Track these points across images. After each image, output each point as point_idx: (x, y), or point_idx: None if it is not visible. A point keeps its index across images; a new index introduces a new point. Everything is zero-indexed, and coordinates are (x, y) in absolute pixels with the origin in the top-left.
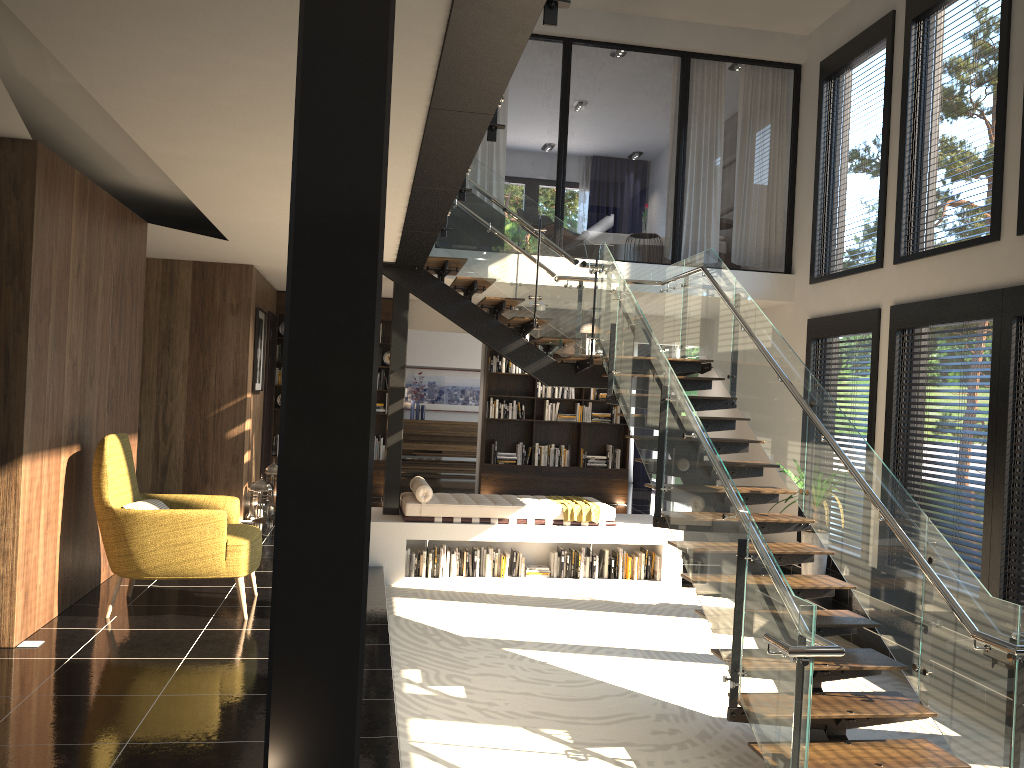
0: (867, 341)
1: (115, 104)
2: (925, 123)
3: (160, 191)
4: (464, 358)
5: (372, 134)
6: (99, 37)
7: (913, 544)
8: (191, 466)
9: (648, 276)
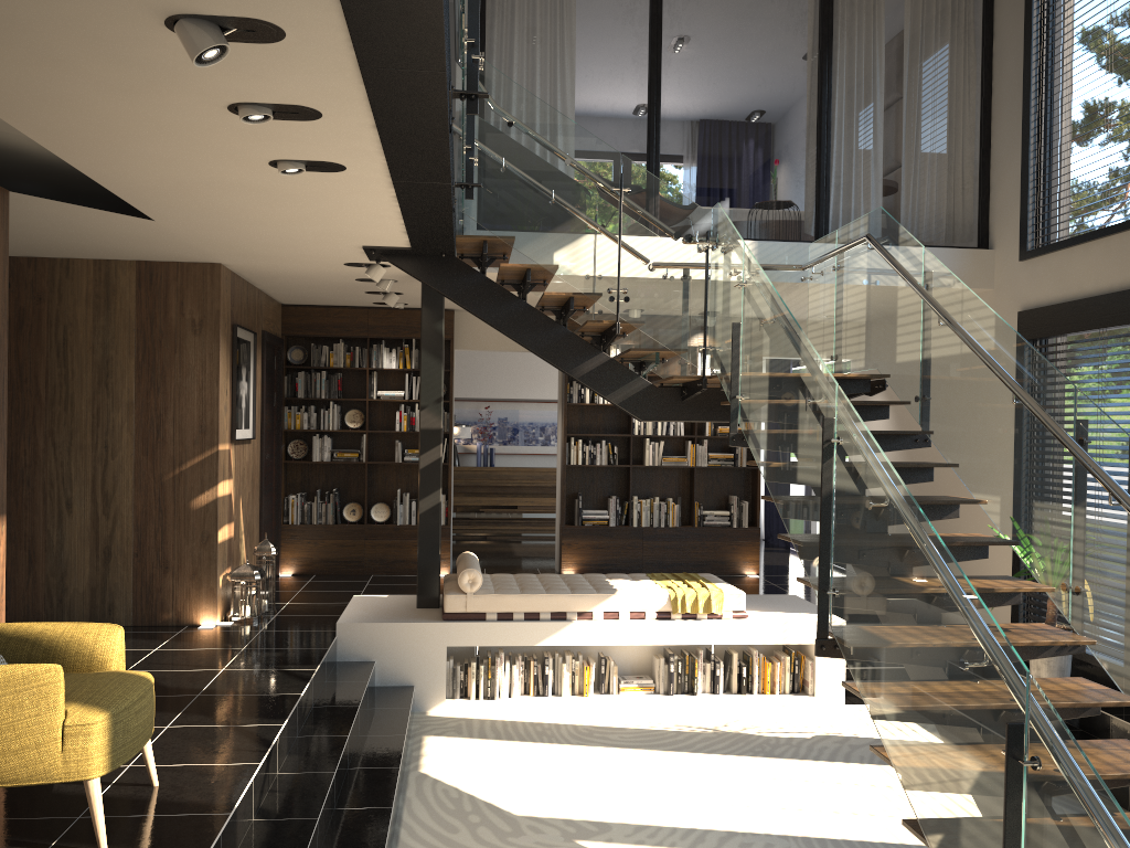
0: (1117, 339)
1: None
2: None
3: (39, 146)
4: (542, 386)
5: None
6: None
7: None
8: (144, 549)
9: (783, 259)
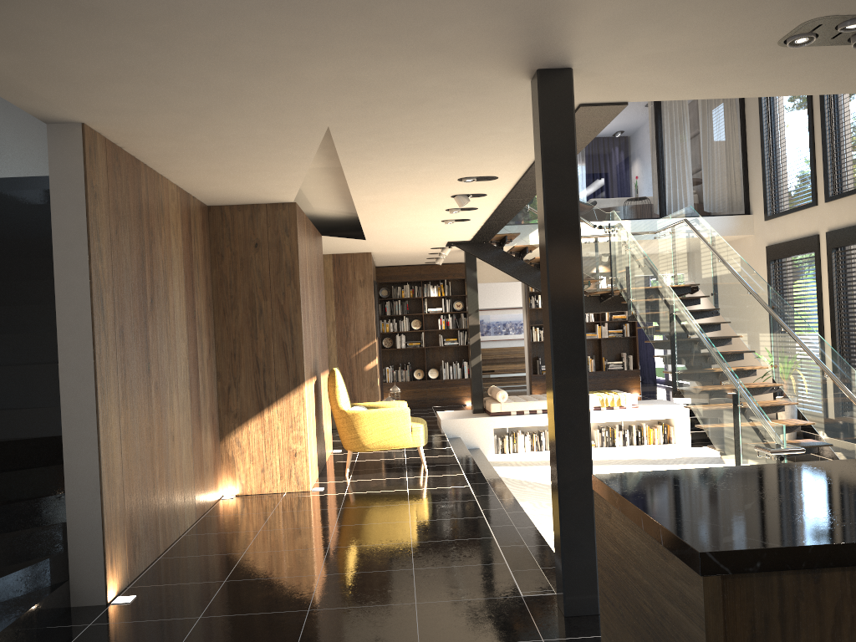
0: (812, 258)
1: (355, 182)
2: (838, 100)
3: (323, 214)
4: (503, 300)
5: (574, 218)
6: (372, 157)
7: (848, 389)
8: None
9: (644, 228)
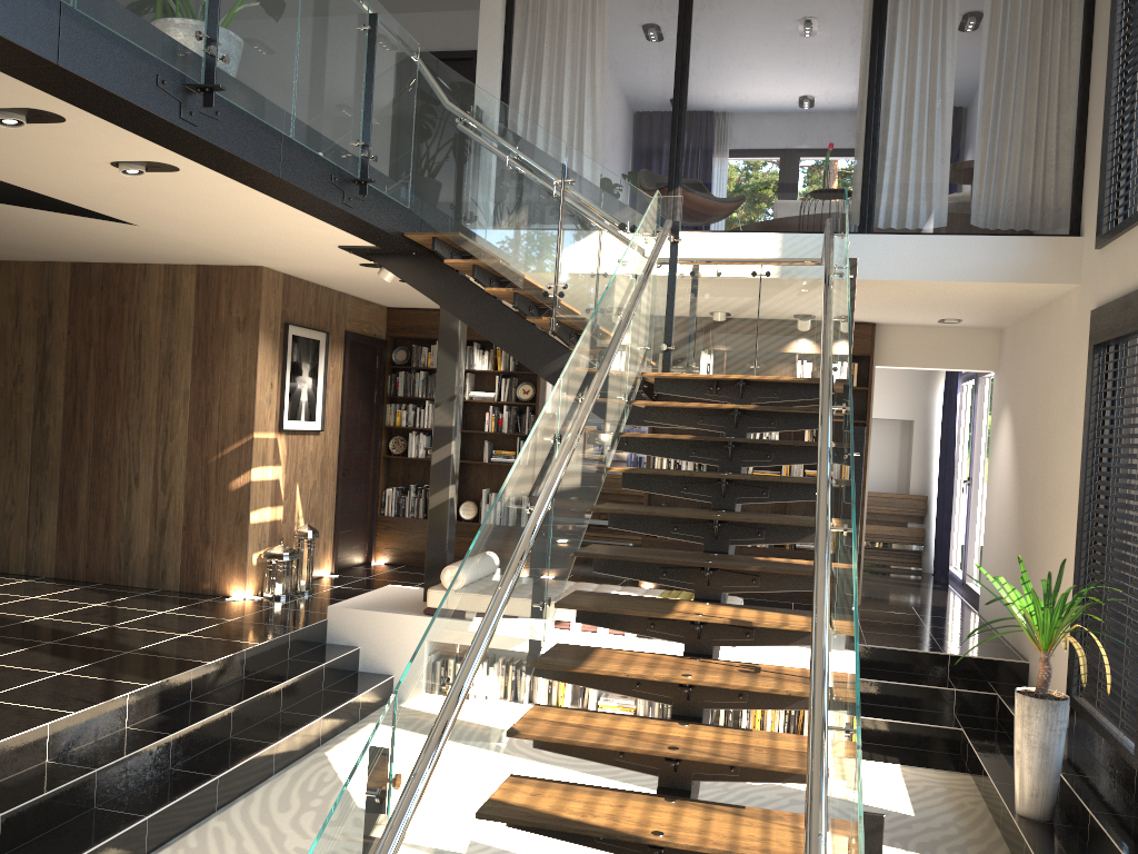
0: None
1: None
2: None
3: None
4: None
5: None
6: None
7: (823, 812)
8: (191, 524)
9: (804, 252)
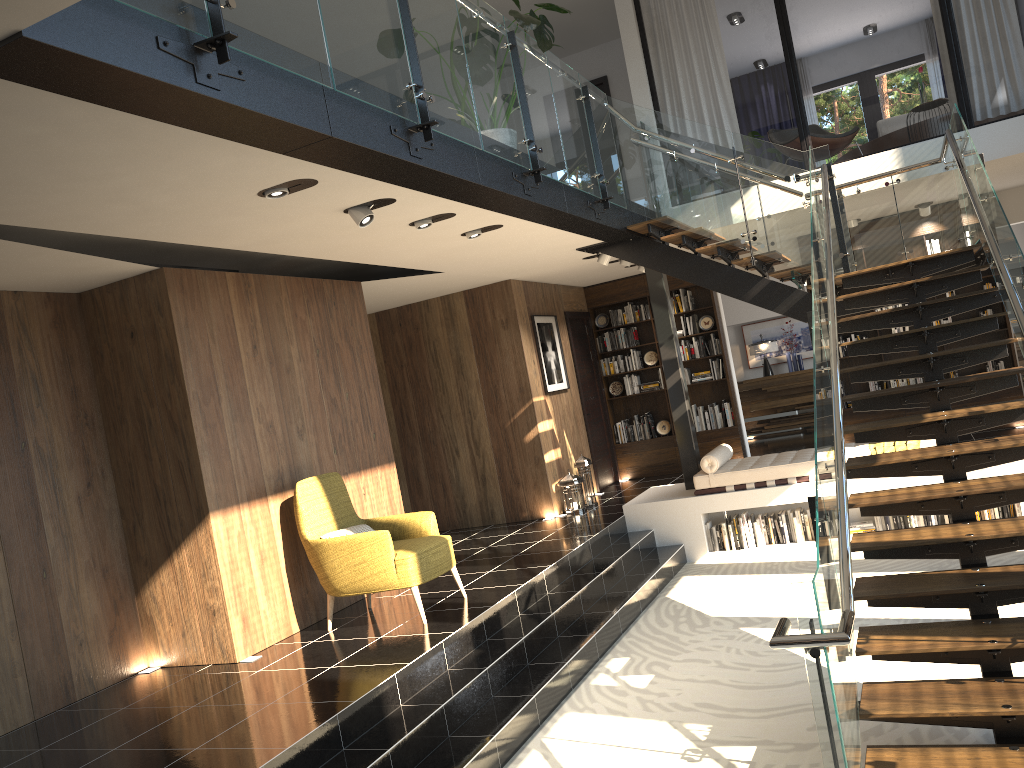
0: None
1: (134, 234)
2: None
3: None
4: None
5: None
6: (20, 210)
7: None
8: (503, 473)
9: (923, 157)
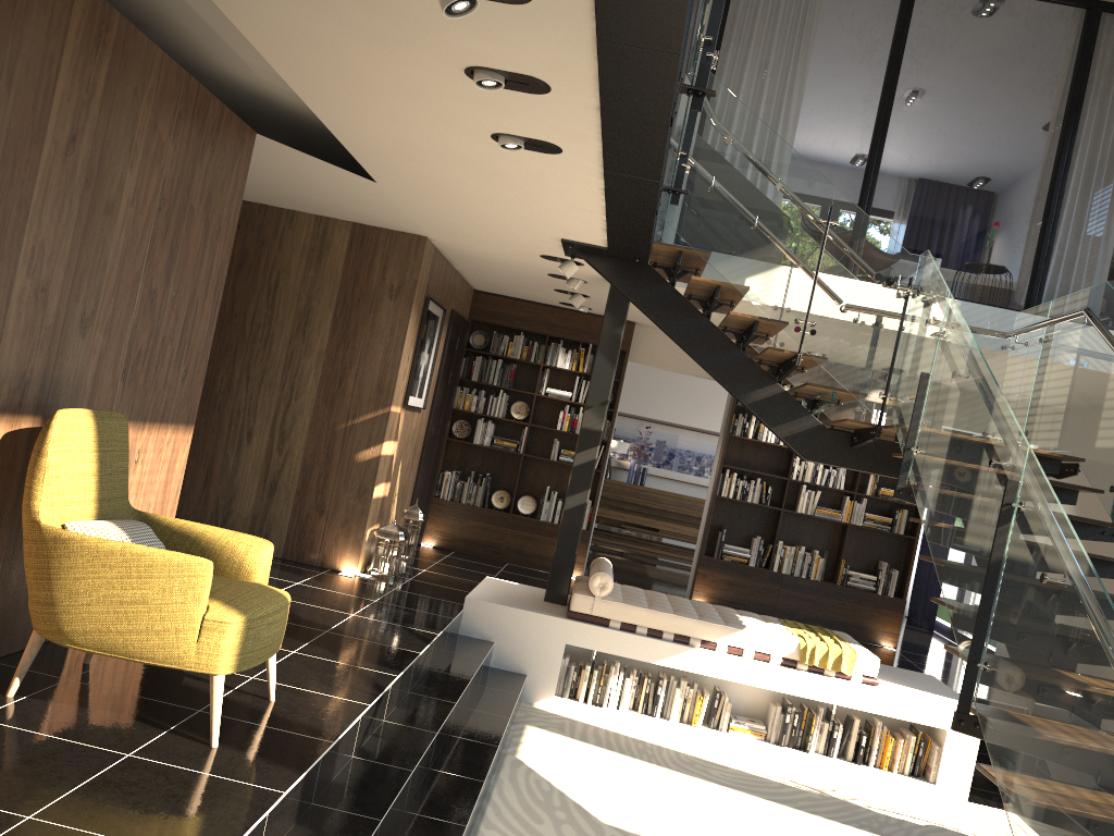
0: None
1: None
2: None
3: (290, 98)
4: (706, 417)
5: None
6: None
7: None
8: (306, 490)
9: (985, 323)
